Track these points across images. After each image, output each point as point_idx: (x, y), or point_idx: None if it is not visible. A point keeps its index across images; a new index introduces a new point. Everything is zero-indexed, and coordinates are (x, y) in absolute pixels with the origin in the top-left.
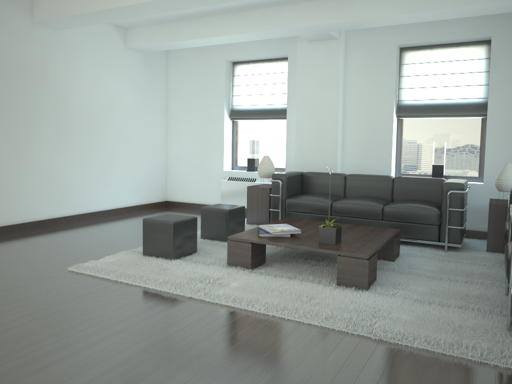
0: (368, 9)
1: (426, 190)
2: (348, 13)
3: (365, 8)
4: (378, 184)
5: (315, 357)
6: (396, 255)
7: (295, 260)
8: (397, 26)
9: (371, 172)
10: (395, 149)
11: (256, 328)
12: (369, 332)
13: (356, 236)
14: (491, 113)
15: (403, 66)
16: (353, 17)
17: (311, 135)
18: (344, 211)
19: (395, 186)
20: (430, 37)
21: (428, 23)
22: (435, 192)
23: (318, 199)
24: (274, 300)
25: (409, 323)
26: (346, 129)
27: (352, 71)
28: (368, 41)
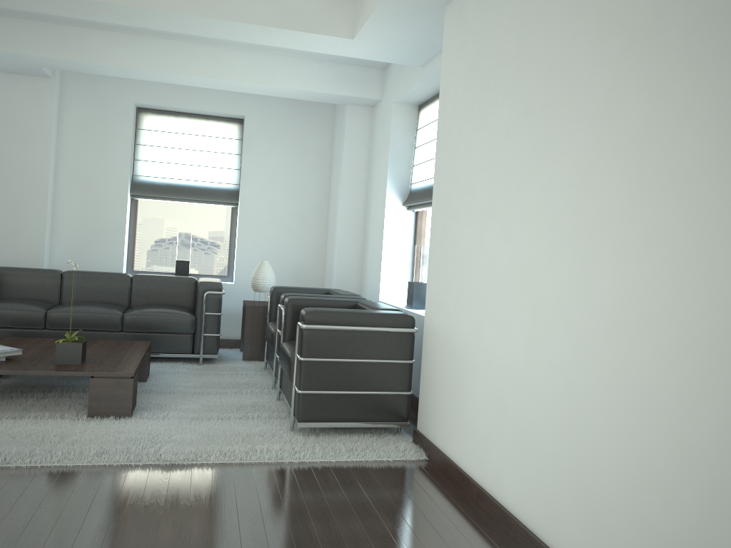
0: (107, 52)
1: (174, 291)
2: (78, 51)
3: (103, 50)
4: (112, 285)
5: (105, 497)
6: (148, 374)
7: (6, 395)
8: (136, 79)
9: (95, 269)
10: (128, 239)
11: (1, 485)
12: (156, 459)
13: (102, 353)
14: (243, 203)
15: (141, 131)
16: (86, 57)
17: (1, 212)
18: (67, 323)
19: (134, 287)
20: (178, 102)
21: (175, 84)
22: (185, 294)
23: (24, 307)
24: (8, 448)
25: (197, 442)
26: (59, 207)
27: (70, 127)
28: (95, 90)
